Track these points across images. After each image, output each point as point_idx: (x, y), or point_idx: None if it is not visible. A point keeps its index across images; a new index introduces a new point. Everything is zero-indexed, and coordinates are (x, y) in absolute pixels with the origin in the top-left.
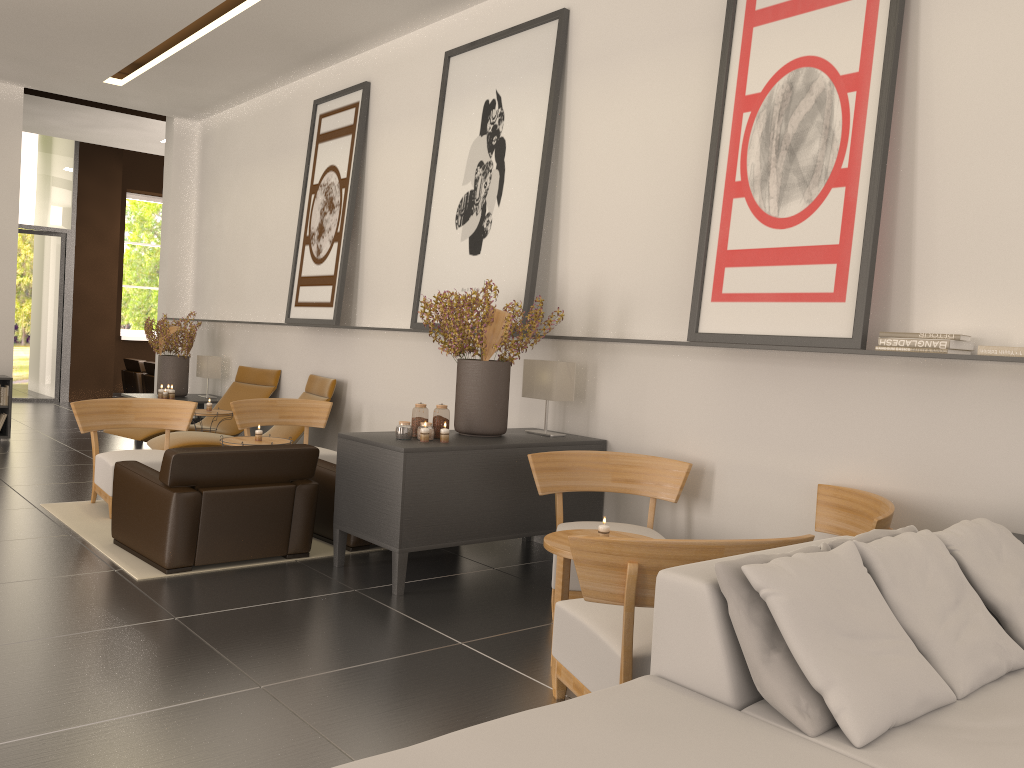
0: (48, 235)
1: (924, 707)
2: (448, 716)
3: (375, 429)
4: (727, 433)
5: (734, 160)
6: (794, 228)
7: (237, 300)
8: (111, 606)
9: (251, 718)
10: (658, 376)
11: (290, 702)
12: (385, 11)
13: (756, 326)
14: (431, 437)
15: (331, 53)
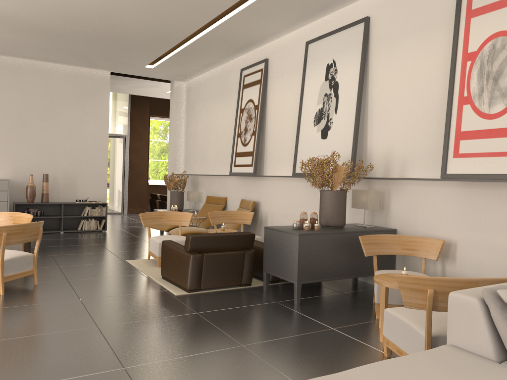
0: (118, 137)
1: None
2: (334, 363)
3: (274, 225)
4: (463, 225)
5: (463, 86)
6: (498, 118)
7: (205, 164)
8: (167, 307)
9: (241, 360)
10: (423, 196)
11: (257, 353)
12: (276, 25)
13: (479, 169)
14: (310, 228)
15: (249, 46)
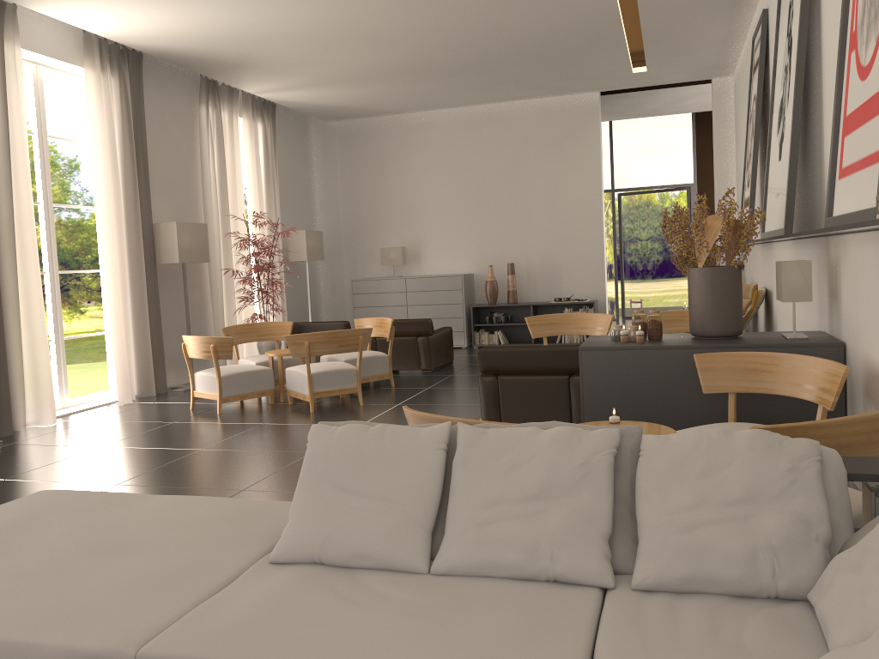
0: (677, 190)
1: (365, 561)
2: None
3: None
4: None
5: (853, 7)
6: (869, 76)
7: None
8: None
9: None
10: (860, 269)
11: None
12: None
13: (850, 203)
14: (633, 338)
15: None
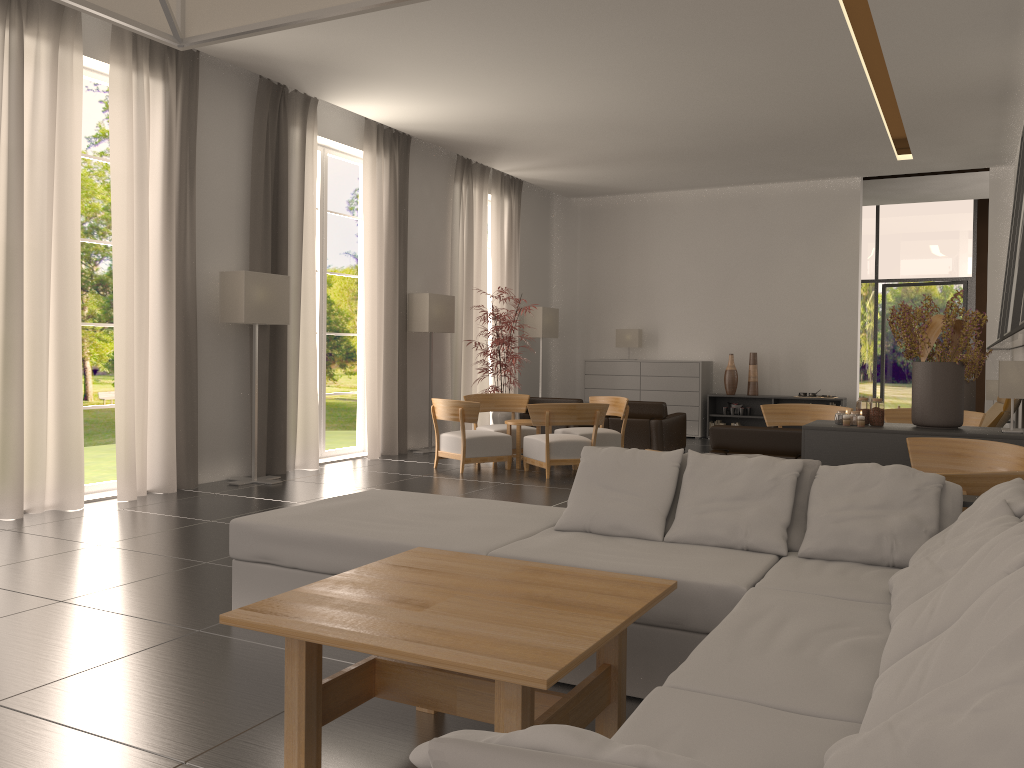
0: (951, 284)
1: (620, 531)
2: None
3: None
4: None
5: None
6: None
7: None
8: None
9: None
10: None
11: None
12: (985, 55)
13: None
14: (855, 422)
15: (1008, 91)
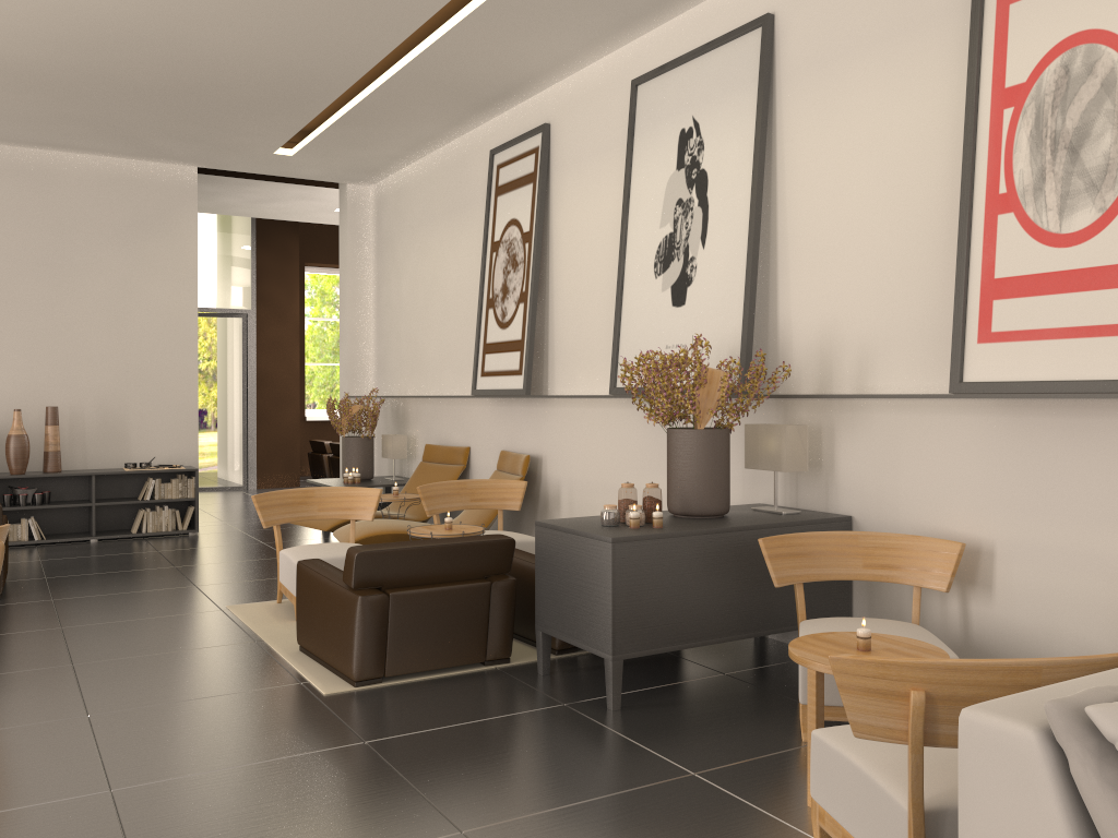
0: (229, 317)
1: None
2: None
3: (576, 509)
4: (1008, 504)
5: (996, 168)
6: (1084, 245)
7: (420, 373)
8: (296, 727)
9: None
10: (912, 437)
11: None
12: (562, 43)
13: (1040, 370)
14: (642, 522)
15: (506, 97)
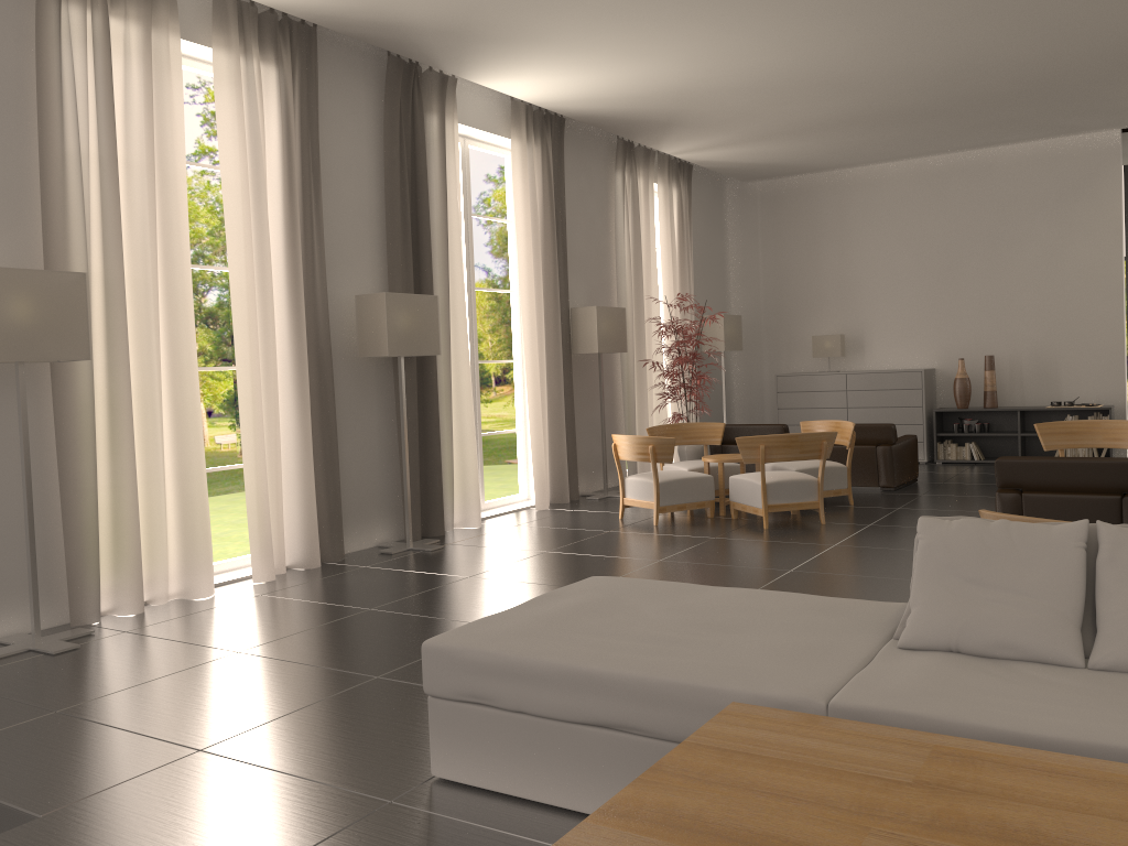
0: None
1: (1010, 652)
2: None
3: None
4: None
5: None
6: None
7: None
8: None
9: None
10: None
11: None
12: None
13: None
14: None
15: None
